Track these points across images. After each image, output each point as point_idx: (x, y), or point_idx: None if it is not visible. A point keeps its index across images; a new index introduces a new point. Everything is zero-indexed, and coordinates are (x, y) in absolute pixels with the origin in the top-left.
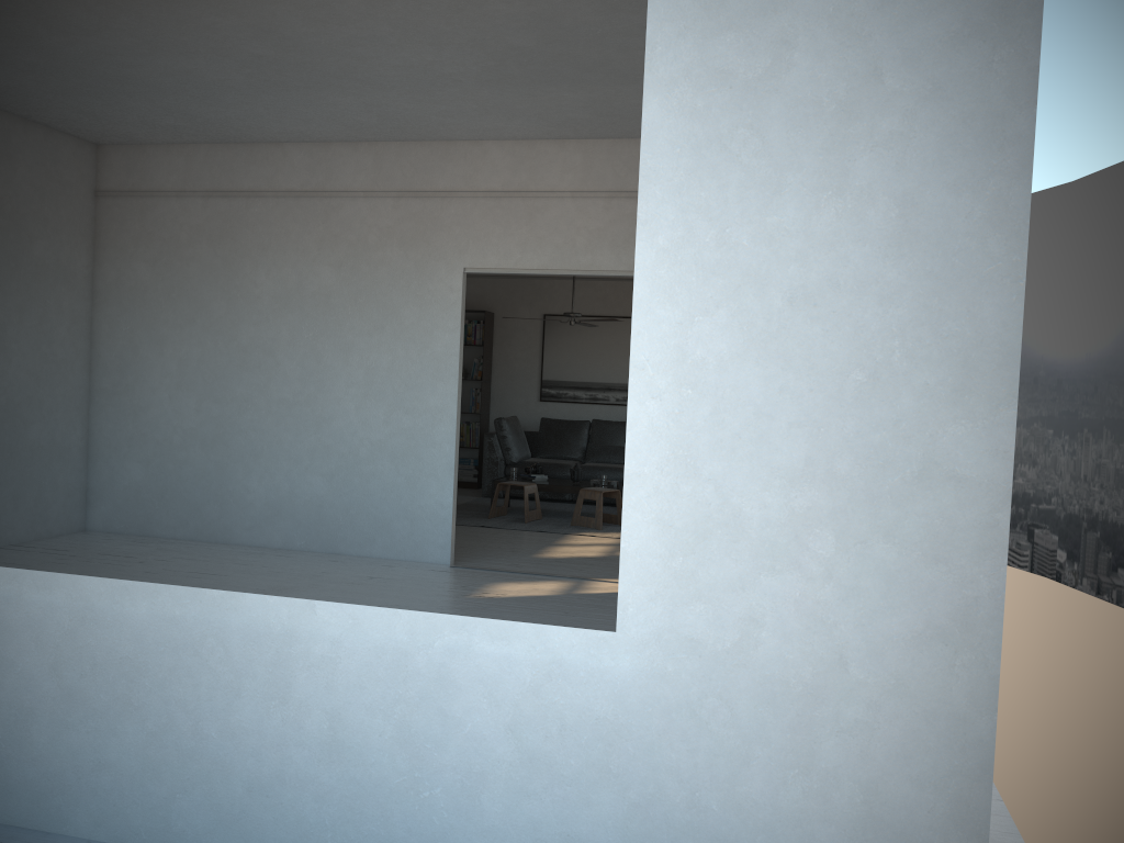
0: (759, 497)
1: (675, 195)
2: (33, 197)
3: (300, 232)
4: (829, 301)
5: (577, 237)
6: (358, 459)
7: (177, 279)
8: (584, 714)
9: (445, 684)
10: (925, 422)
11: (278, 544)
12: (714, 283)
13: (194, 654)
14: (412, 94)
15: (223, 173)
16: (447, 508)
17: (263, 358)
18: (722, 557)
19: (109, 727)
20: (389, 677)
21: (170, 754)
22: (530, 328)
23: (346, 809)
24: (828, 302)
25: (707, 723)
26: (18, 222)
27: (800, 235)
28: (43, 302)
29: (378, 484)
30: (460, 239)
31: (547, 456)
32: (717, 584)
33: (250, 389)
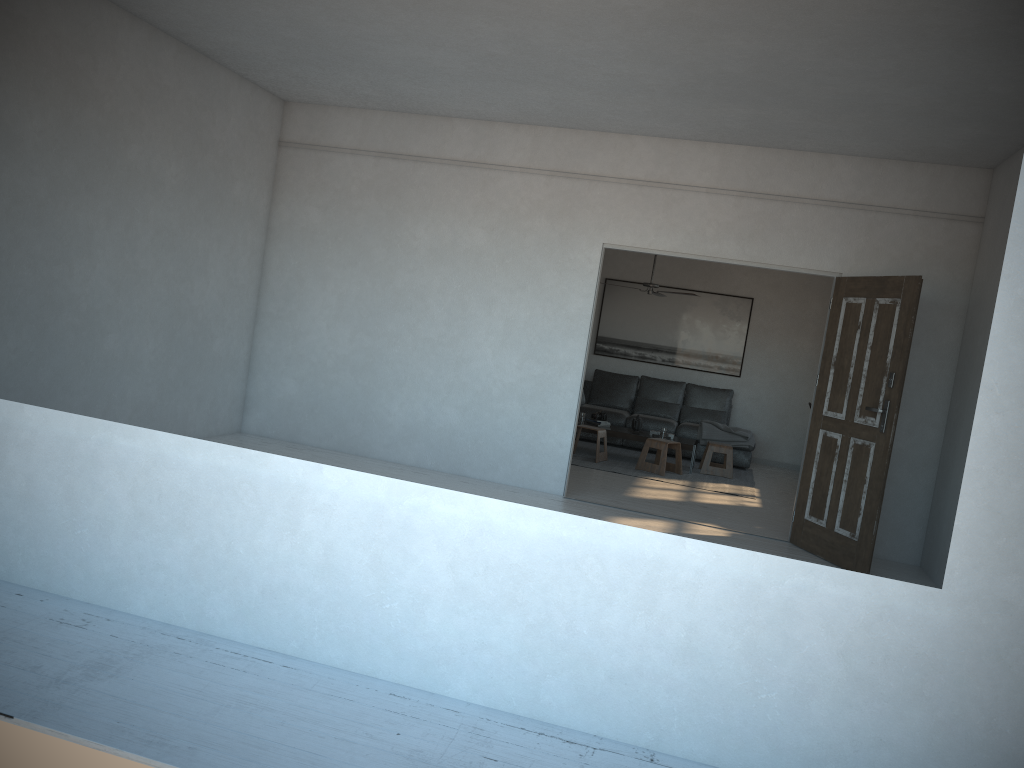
0: None
1: None
2: (238, 143)
3: (459, 196)
4: None
5: (707, 227)
6: (490, 397)
7: (344, 225)
8: (906, 648)
9: (789, 613)
10: None
11: (411, 462)
12: None
13: (575, 568)
14: (601, 95)
15: (395, 138)
16: (565, 447)
17: (415, 301)
18: None
19: (494, 616)
20: (742, 603)
21: (545, 643)
22: None
23: (692, 700)
24: None
25: (1010, 667)
26: (226, 164)
27: None
28: (234, 234)
29: (505, 420)
30: (602, 218)
31: (598, 403)
32: None
33: (400, 327)
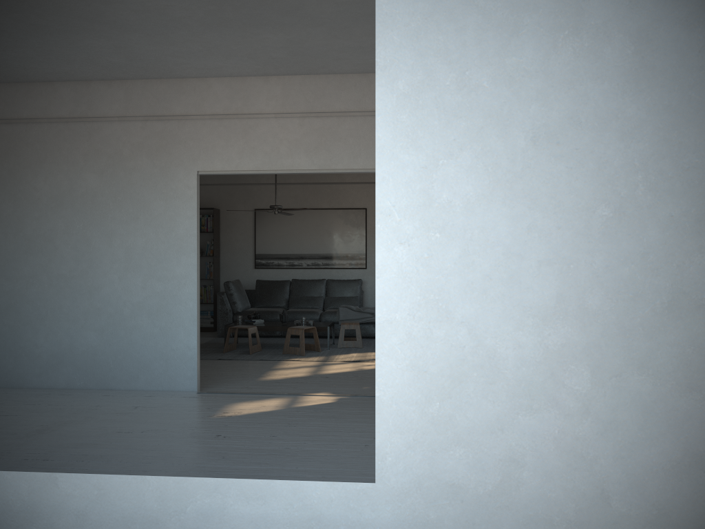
0: (512, 337)
1: (413, 40)
2: None
3: (69, 148)
4: (571, 139)
5: (281, 146)
6: (122, 317)
7: None
8: None
9: None
10: (672, 253)
11: (62, 385)
12: (456, 126)
13: None
14: (151, 37)
15: (6, 106)
16: (193, 349)
17: (45, 244)
18: (479, 399)
19: None
20: None
21: None
22: (246, 219)
23: None
24: (570, 140)
25: None
26: None
27: (540, 75)
28: None
29: (139, 335)
30: (193, 150)
31: (262, 306)
32: (475, 427)
33: (35, 268)
